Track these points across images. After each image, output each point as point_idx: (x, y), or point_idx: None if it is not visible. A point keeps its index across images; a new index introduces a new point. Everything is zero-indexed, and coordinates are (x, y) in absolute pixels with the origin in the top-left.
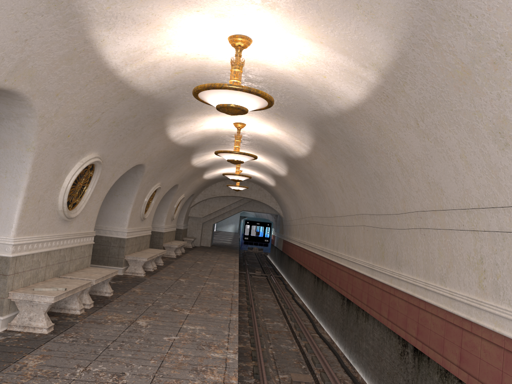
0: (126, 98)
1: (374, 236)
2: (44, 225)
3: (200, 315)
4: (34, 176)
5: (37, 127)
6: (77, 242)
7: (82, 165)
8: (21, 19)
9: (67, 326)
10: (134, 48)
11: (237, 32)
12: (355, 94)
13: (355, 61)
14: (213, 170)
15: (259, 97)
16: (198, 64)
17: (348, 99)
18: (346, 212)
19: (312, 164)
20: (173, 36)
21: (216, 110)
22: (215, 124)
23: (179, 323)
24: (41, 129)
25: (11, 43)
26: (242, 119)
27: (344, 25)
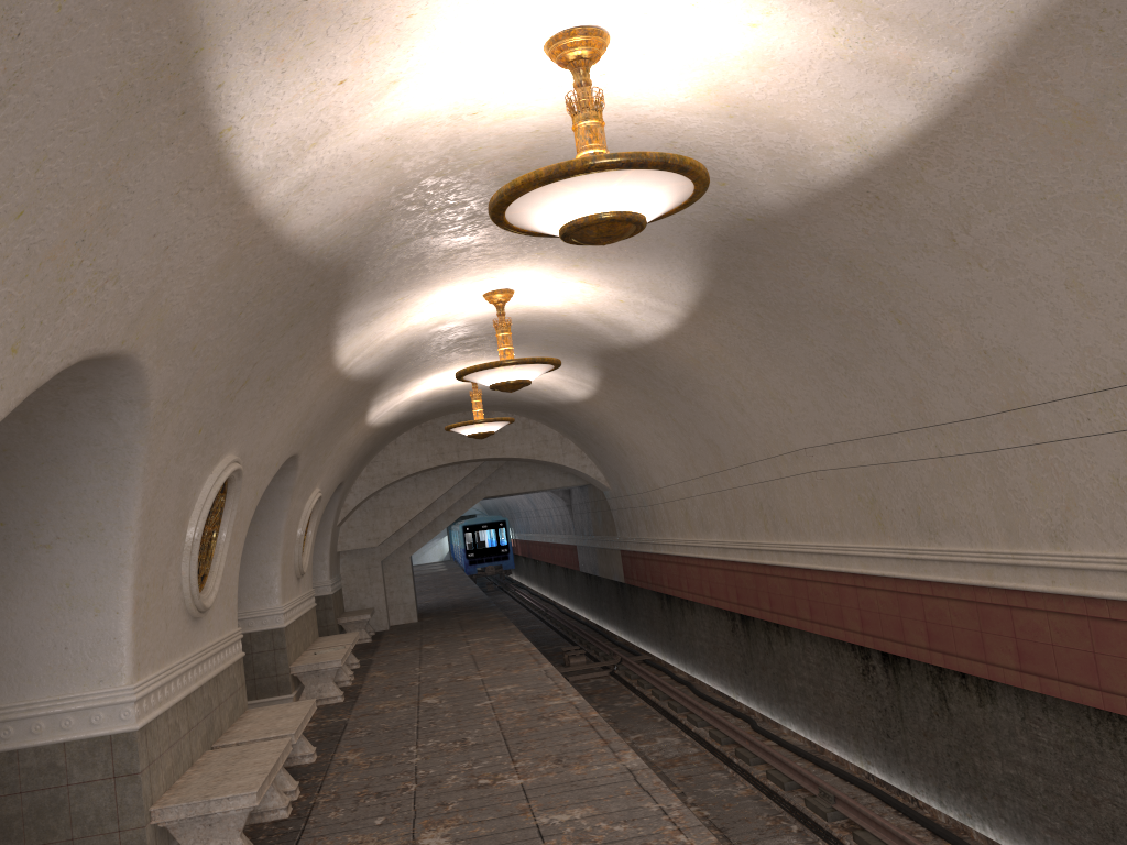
0: None
1: None
2: None
3: None
4: None
5: None
6: None
7: None
8: None
9: None
10: None
11: None
12: None
13: None
14: (398, 387)
15: None
16: None
17: None
18: None
19: (910, 195)
20: None
21: None
22: (454, 72)
23: None
24: None
25: None
26: None
27: None
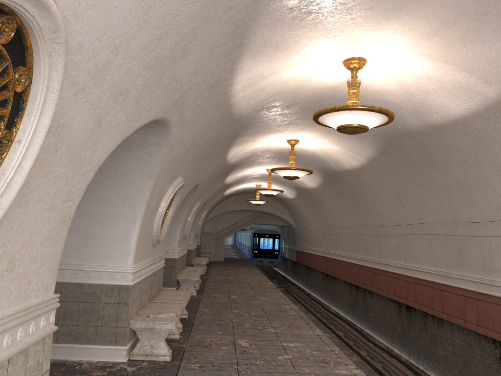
0: (222, 122)
1: (447, 244)
2: (145, 251)
3: (287, 332)
4: (148, 203)
5: (164, 155)
6: (157, 266)
7: (174, 189)
8: (206, 52)
9: (180, 352)
10: (258, 74)
11: (356, 54)
12: (460, 108)
13: (479, 78)
14: (235, 185)
15: (384, 116)
16: (297, 86)
17: (447, 114)
18: (401, 221)
19: (360, 176)
20: (296, 61)
21: (280, 128)
22: (268, 142)
23: (277, 341)
24: (165, 156)
25: (188, 76)
26: (298, 136)
27: (485, 45)
